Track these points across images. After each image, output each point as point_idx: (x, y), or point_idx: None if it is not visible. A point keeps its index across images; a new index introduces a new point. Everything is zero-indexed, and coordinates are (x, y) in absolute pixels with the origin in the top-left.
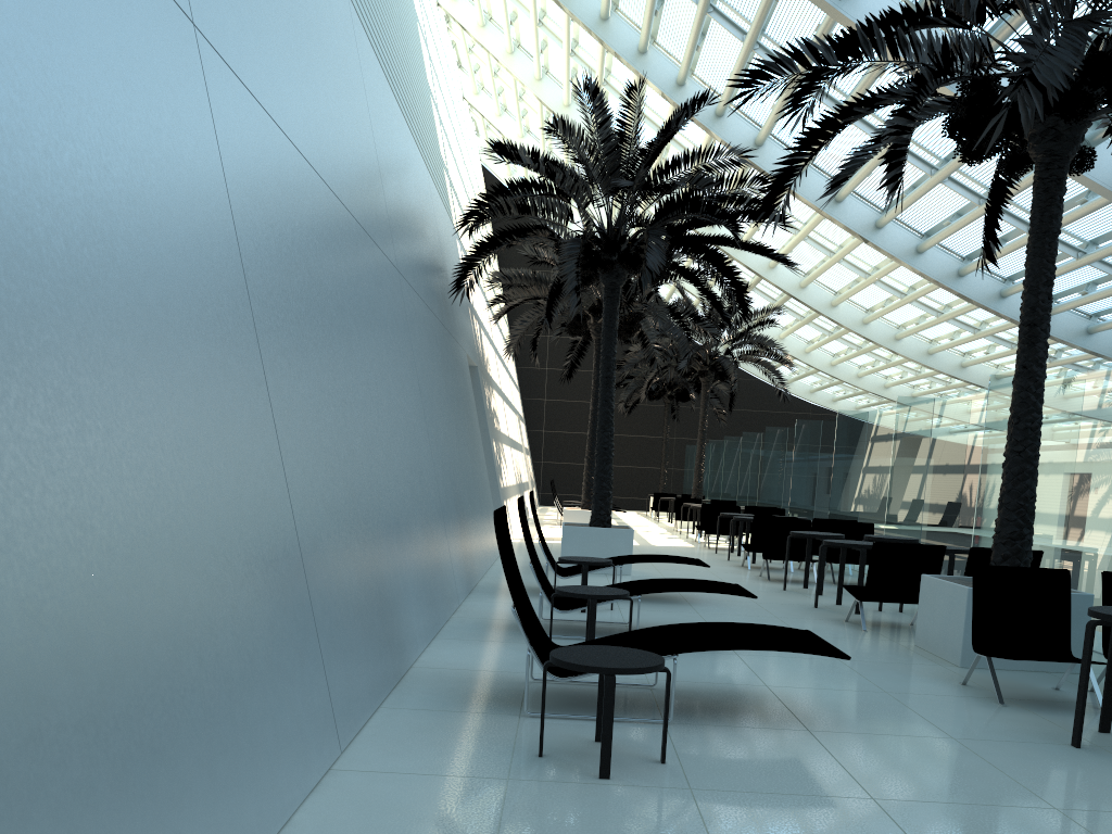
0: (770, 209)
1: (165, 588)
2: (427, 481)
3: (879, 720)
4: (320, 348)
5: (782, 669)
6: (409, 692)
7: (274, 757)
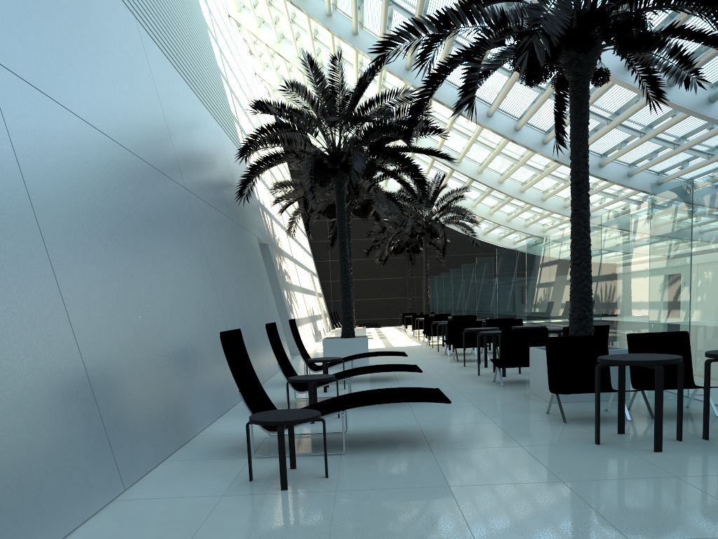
0: (413, 126)
1: None
2: (214, 319)
3: (480, 439)
4: (106, 242)
5: (435, 415)
6: (187, 450)
7: (58, 494)
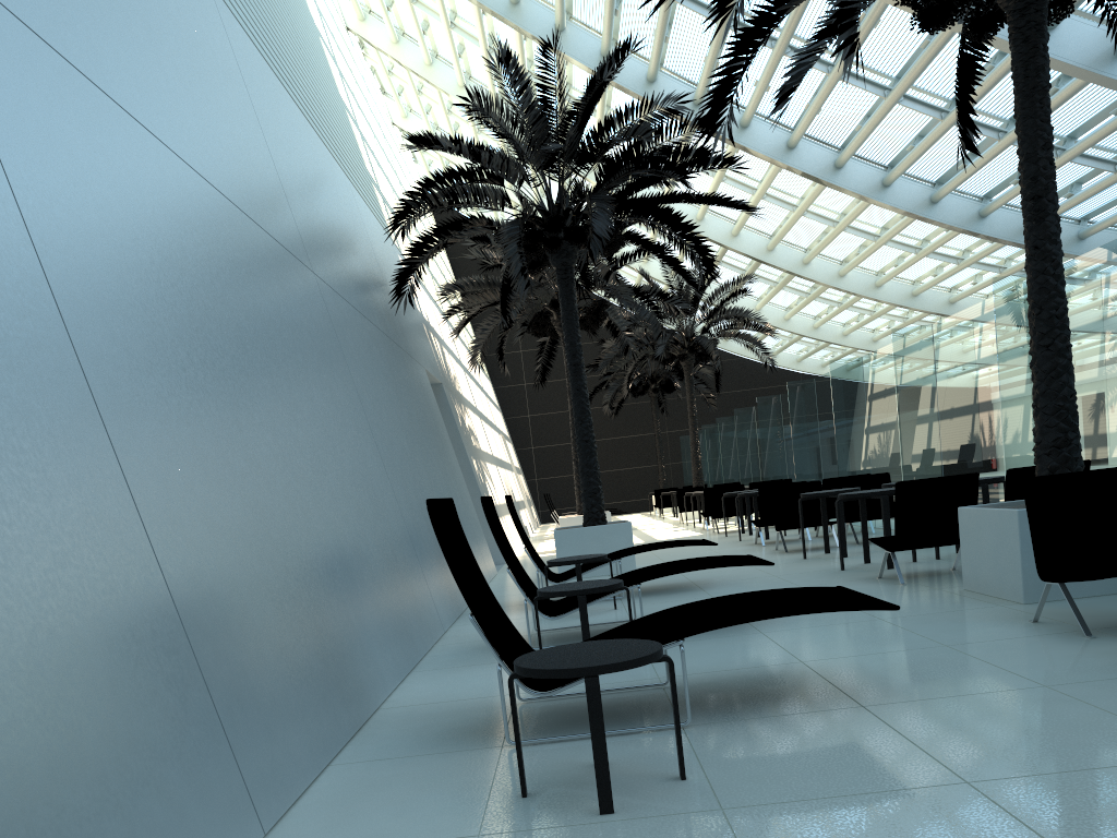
0: (714, 128)
1: None
2: (381, 498)
3: (946, 679)
4: (188, 340)
5: (817, 640)
6: (370, 740)
7: None
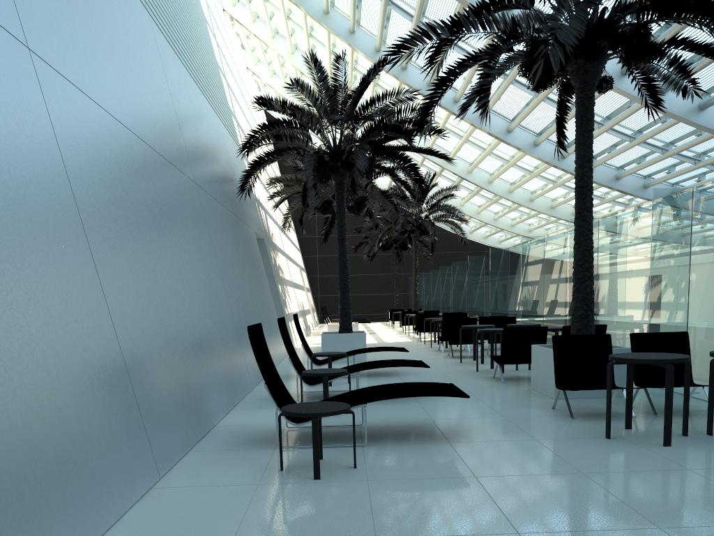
0: (421, 127)
1: (23, 384)
2: (224, 313)
3: (494, 433)
4: (135, 236)
5: (444, 409)
6: (210, 441)
7: (108, 481)
